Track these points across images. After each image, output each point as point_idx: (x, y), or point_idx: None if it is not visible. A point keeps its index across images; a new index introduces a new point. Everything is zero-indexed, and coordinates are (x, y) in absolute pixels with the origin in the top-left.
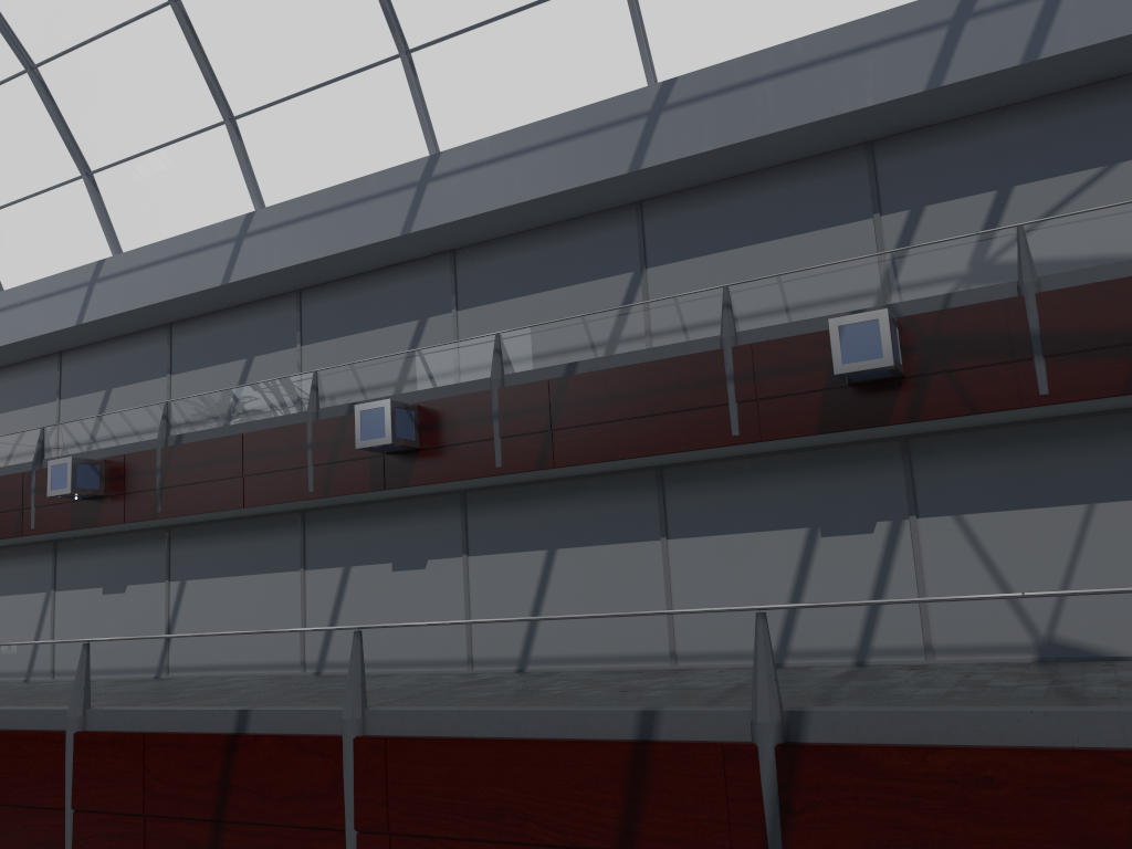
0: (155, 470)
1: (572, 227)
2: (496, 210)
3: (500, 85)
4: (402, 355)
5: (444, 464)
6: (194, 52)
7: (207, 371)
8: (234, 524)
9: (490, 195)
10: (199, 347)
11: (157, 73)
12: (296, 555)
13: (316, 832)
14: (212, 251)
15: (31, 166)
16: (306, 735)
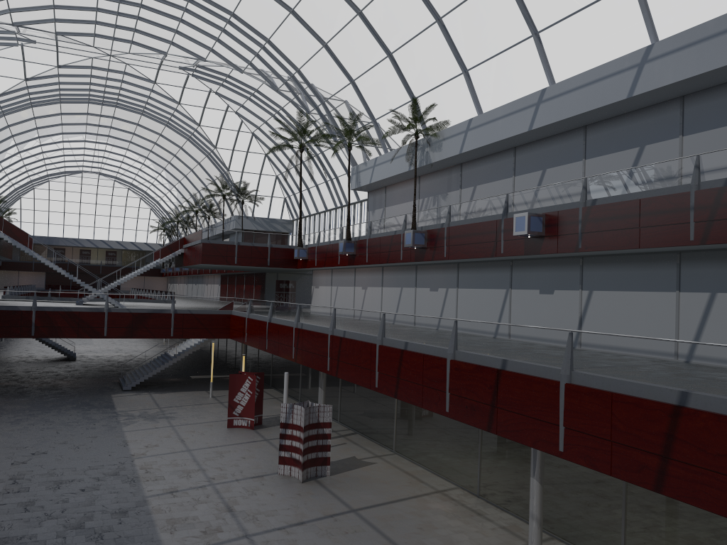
0: (577, 221)
1: None
2: None
3: None
4: None
5: None
6: None
7: (610, 157)
8: (627, 257)
9: None
10: (605, 141)
11: None
12: (673, 281)
13: None
14: (620, 75)
15: (501, 34)
16: None
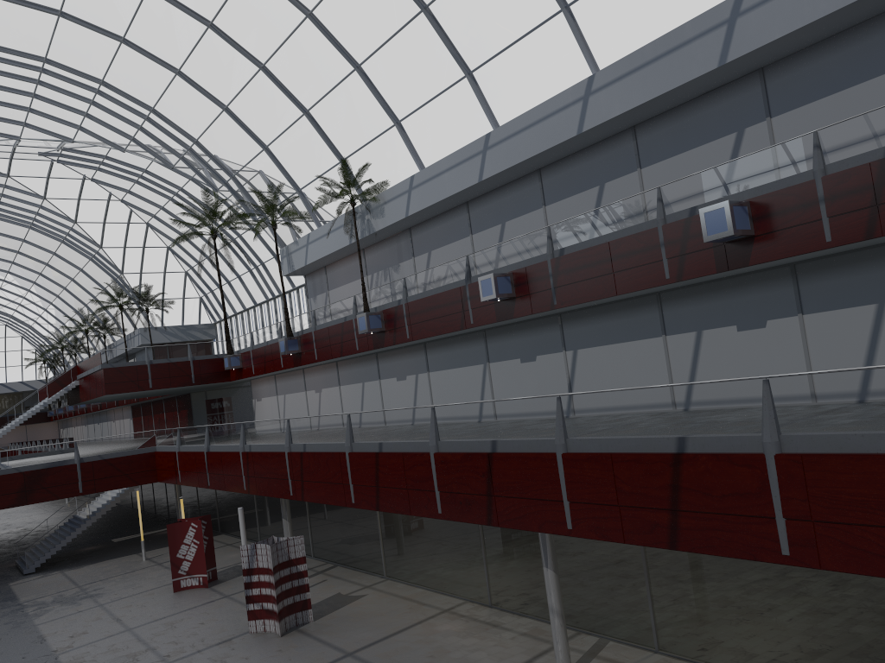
0: (548, 275)
1: (874, 24)
2: (803, 27)
3: None
4: (730, 163)
5: (778, 245)
6: None
7: (570, 200)
8: (607, 307)
9: (795, 15)
10: (562, 183)
11: None
12: (657, 325)
13: (751, 519)
14: (566, 111)
15: (431, 77)
16: (734, 453)
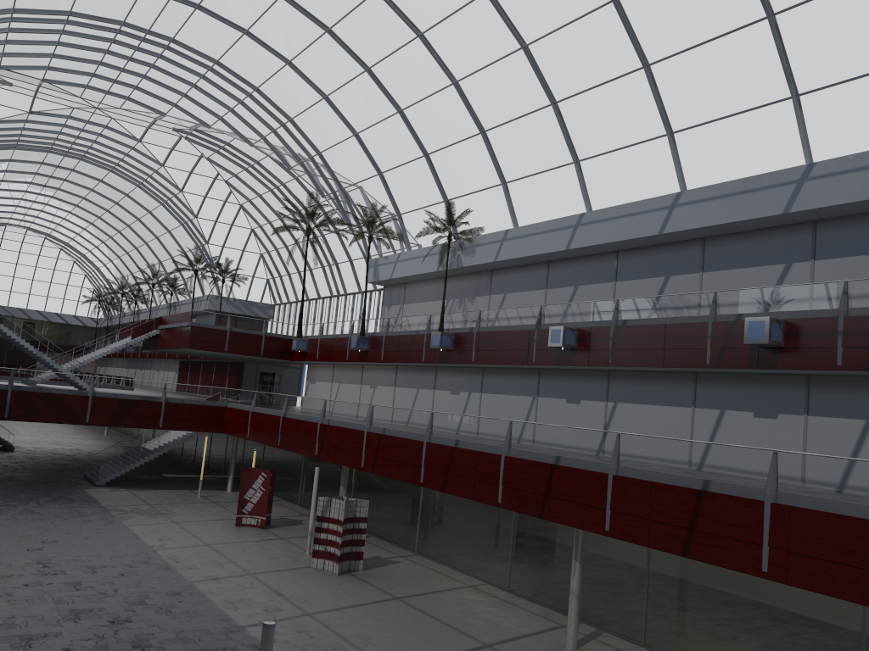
0: (608, 338)
1: None
2: (853, 202)
3: (862, 117)
4: (776, 288)
5: (800, 359)
6: (653, 95)
7: (638, 282)
8: (650, 374)
9: (849, 192)
10: (635, 267)
11: (628, 106)
12: (689, 398)
13: (745, 544)
14: (653, 213)
15: (544, 156)
16: (743, 497)
